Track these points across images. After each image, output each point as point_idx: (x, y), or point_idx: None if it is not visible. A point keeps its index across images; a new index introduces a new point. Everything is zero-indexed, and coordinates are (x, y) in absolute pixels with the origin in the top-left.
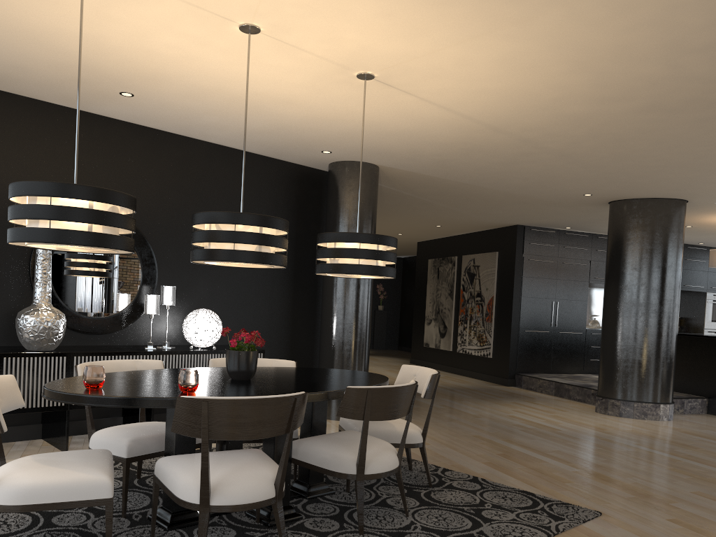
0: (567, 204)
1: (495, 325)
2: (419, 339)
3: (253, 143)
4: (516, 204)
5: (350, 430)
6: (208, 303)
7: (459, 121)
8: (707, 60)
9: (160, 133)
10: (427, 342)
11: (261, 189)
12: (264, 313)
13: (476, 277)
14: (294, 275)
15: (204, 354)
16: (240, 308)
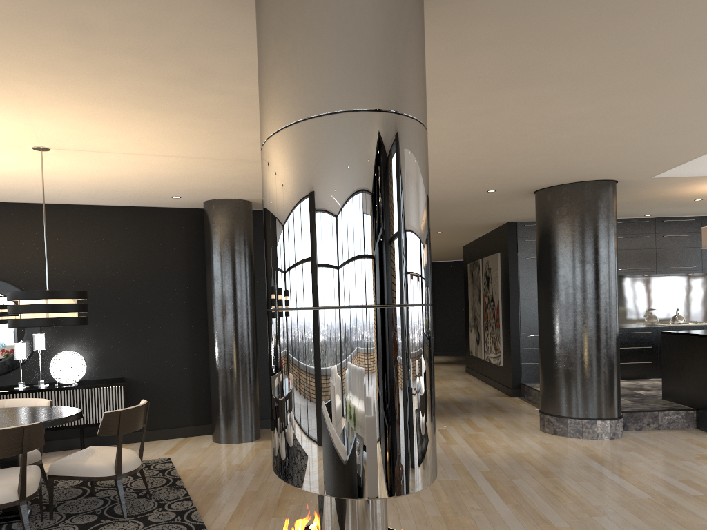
0: (499, 200)
1: (502, 331)
2: (468, 347)
3: (113, 200)
4: (451, 207)
5: (29, 465)
6: (95, 343)
7: (197, 161)
8: (234, 82)
9: (34, 206)
10: (471, 350)
11: (143, 236)
12: (158, 347)
13: (490, 281)
14: (189, 309)
15: (59, 390)
16: (131, 344)
